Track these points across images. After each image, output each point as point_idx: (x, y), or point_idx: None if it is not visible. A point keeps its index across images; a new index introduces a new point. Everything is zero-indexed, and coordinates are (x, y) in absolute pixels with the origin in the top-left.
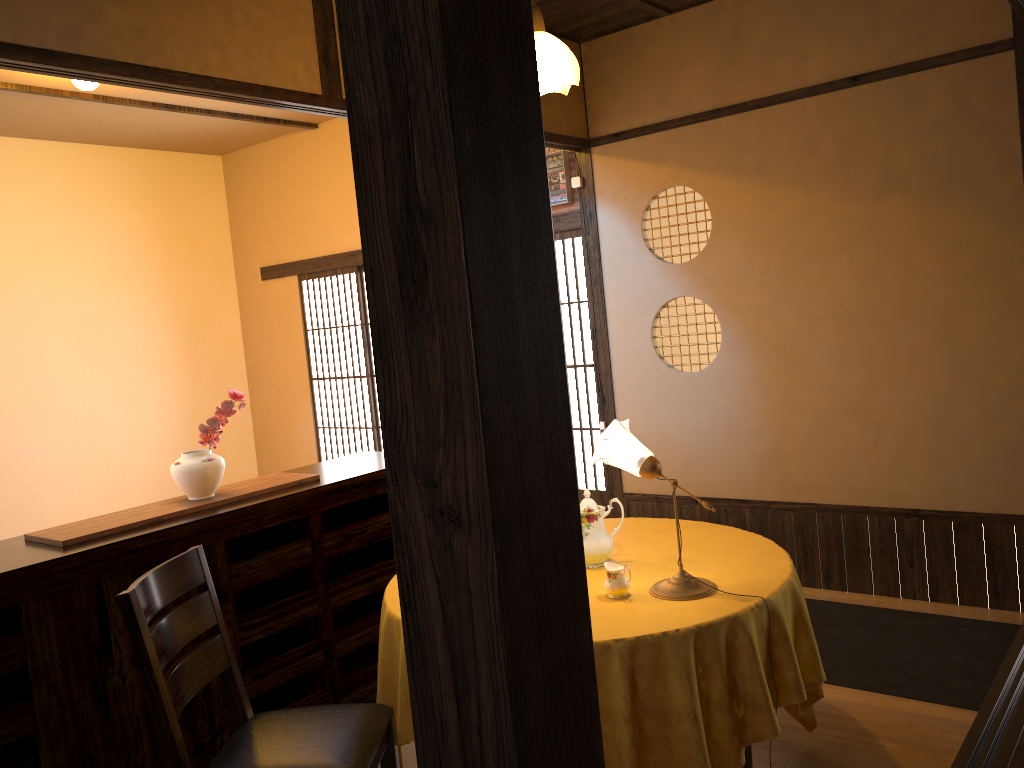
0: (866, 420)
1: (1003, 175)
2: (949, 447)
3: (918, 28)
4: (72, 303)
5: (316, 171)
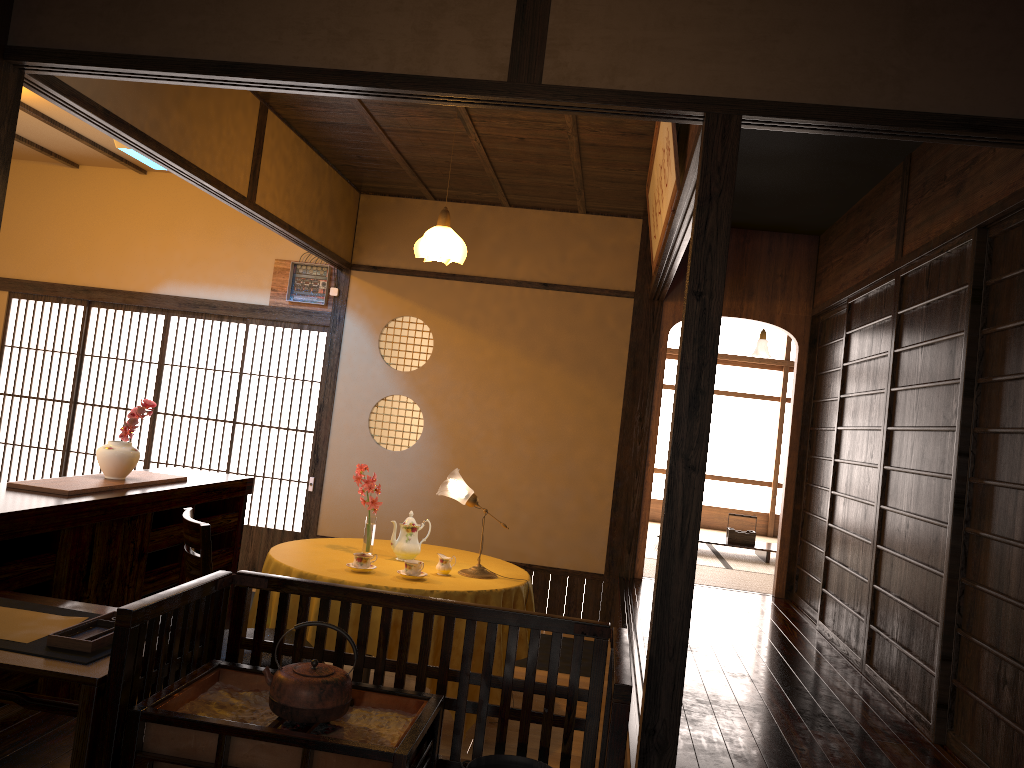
0: (510, 502)
1: (616, 367)
2: (557, 526)
3: (587, 268)
4: None
5: (64, 205)
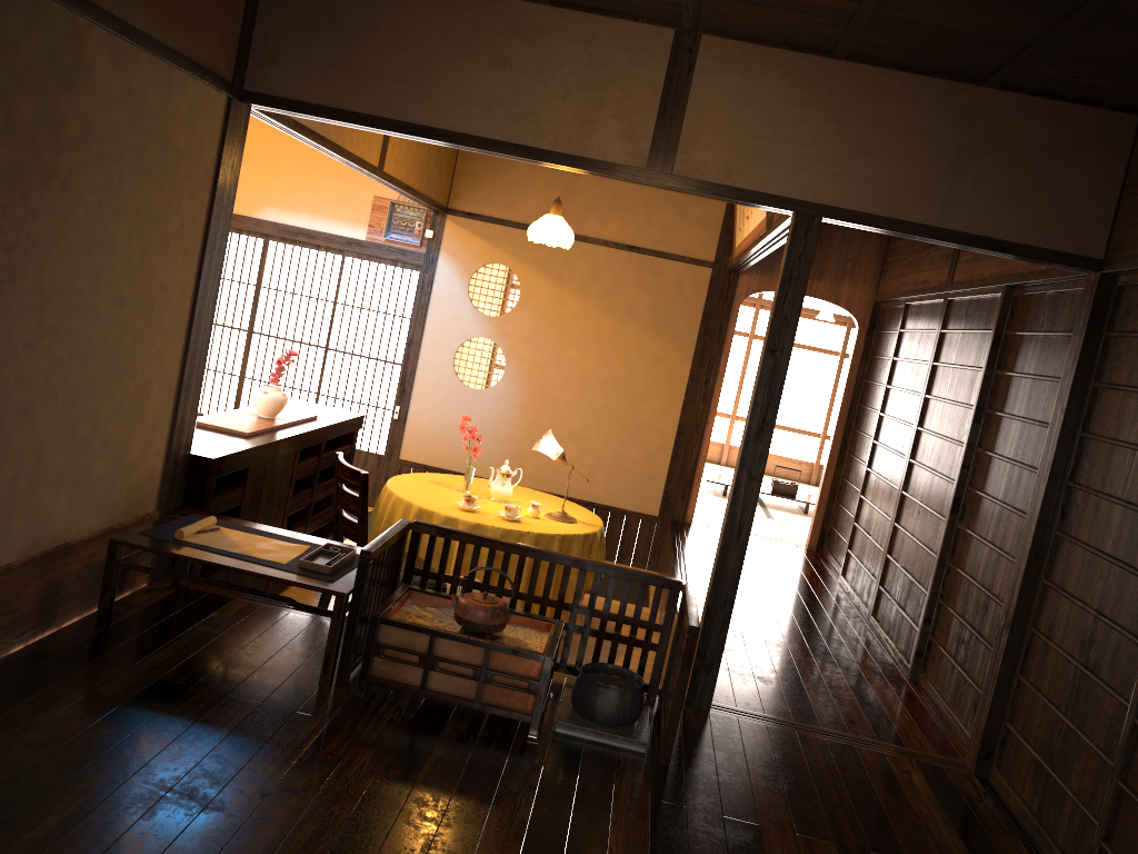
0: (579, 445)
1: (688, 331)
2: (620, 470)
3: (671, 235)
4: None
5: None
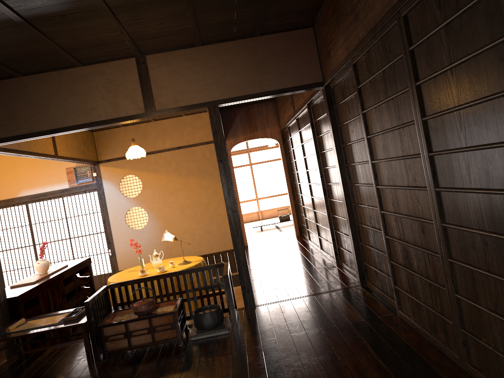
0: (190, 234)
1: (215, 171)
2: (211, 237)
3: (192, 136)
4: None
5: None
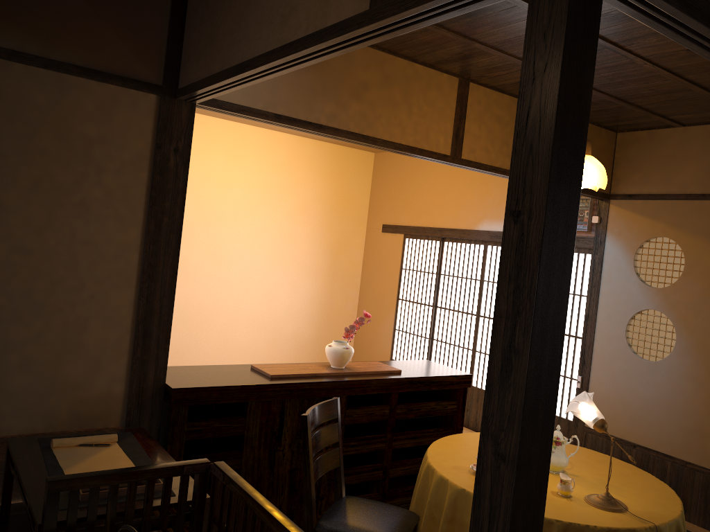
0: None
1: None
2: None
3: None
4: (276, 226)
5: (429, 174)
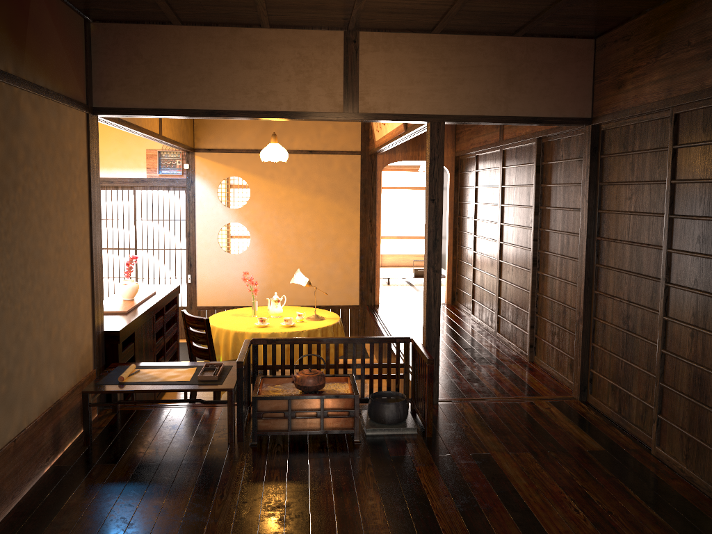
0: (304, 274)
1: (354, 194)
2: (331, 283)
3: (333, 140)
4: None
5: None
